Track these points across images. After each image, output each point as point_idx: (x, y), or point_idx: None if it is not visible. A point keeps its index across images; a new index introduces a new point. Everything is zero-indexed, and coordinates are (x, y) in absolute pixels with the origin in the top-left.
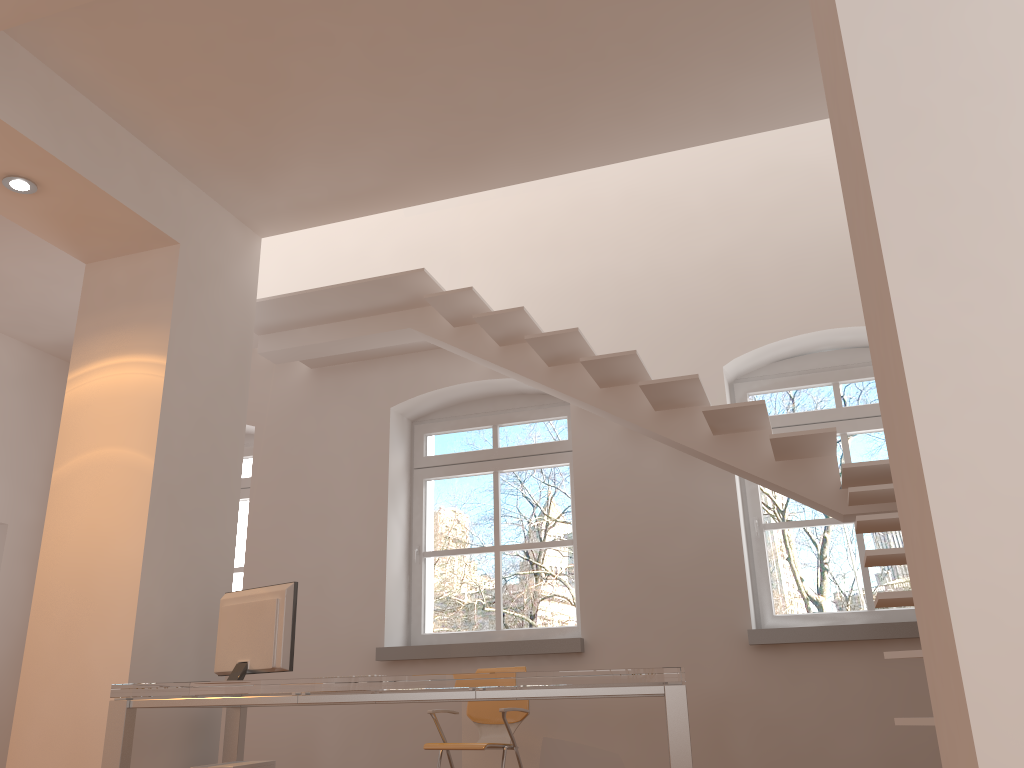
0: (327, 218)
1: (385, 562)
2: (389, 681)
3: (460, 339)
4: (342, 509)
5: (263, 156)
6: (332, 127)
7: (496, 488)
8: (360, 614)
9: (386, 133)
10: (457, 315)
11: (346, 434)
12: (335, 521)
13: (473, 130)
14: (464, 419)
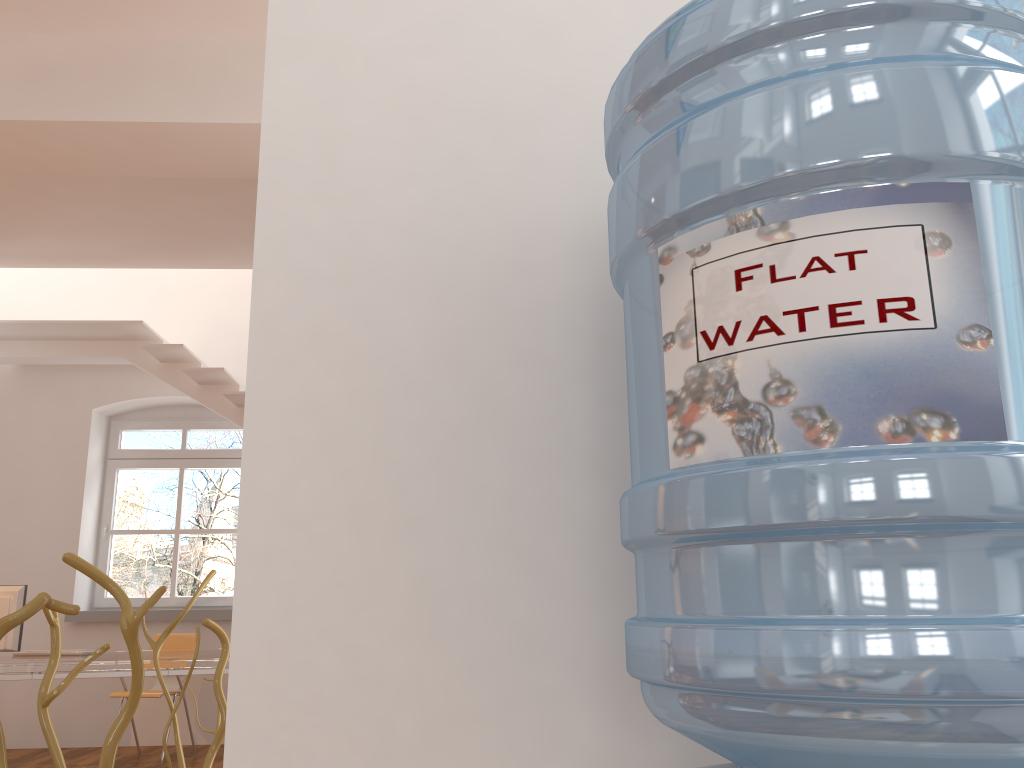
0: (58, 265)
1: (78, 541)
2: (105, 664)
3: (166, 373)
4: (40, 492)
5: (12, 226)
6: (81, 220)
7: (181, 482)
8: (52, 582)
9: (126, 230)
10: (166, 357)
11: (48, 427)
12: (33, 502)
13: (199, 238)
14: (158, 421)
